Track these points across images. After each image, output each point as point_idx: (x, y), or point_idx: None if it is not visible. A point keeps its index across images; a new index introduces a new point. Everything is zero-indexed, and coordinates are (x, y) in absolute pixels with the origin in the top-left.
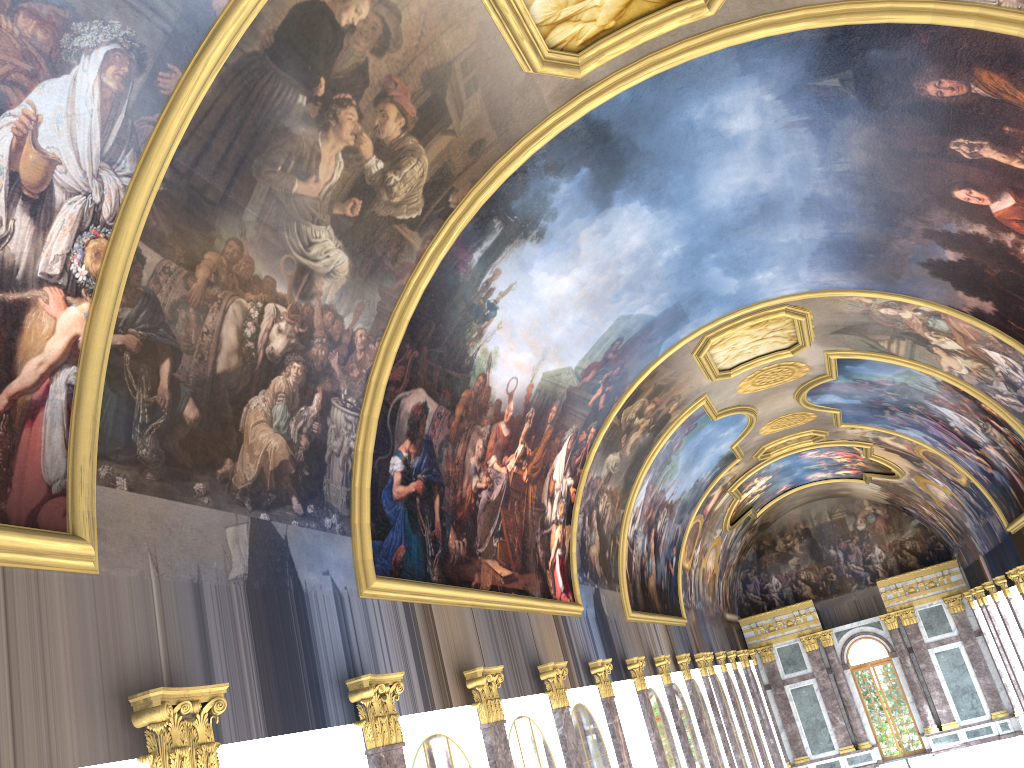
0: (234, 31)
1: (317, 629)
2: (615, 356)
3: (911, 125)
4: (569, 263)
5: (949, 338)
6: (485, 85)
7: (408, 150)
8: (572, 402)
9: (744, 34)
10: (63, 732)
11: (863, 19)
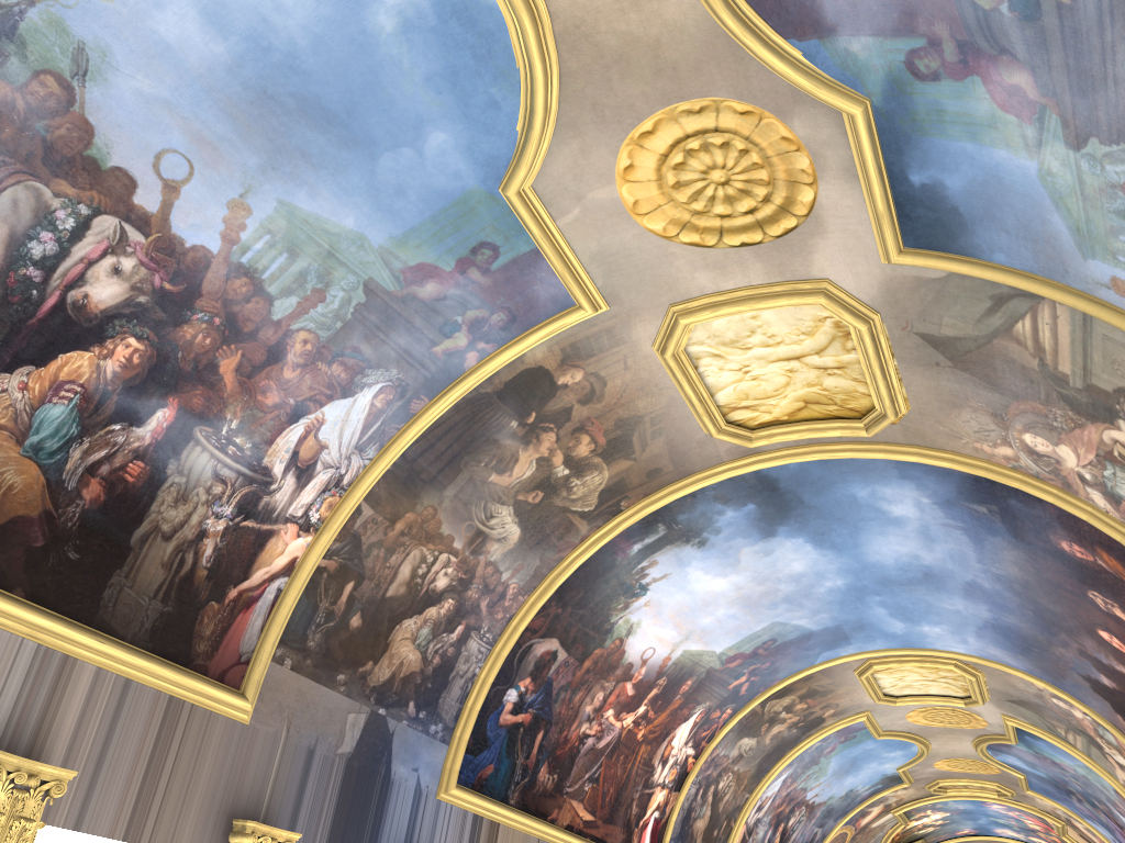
0: (473, 383)
1: (389, 813)
2: (766, 652)
3: (1053, 564)
4: (727, 569)
5: (1119, 753)
6: (669, 434)
7: (592, 465)
8: (710, 681)
9: (899, 454)
10: (185, 827)
11: (998, 479)
